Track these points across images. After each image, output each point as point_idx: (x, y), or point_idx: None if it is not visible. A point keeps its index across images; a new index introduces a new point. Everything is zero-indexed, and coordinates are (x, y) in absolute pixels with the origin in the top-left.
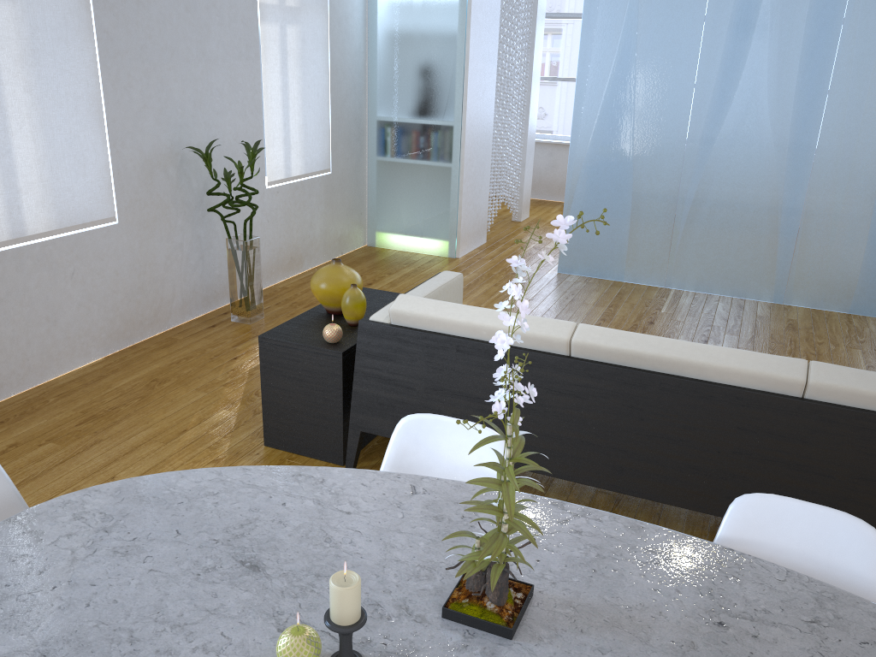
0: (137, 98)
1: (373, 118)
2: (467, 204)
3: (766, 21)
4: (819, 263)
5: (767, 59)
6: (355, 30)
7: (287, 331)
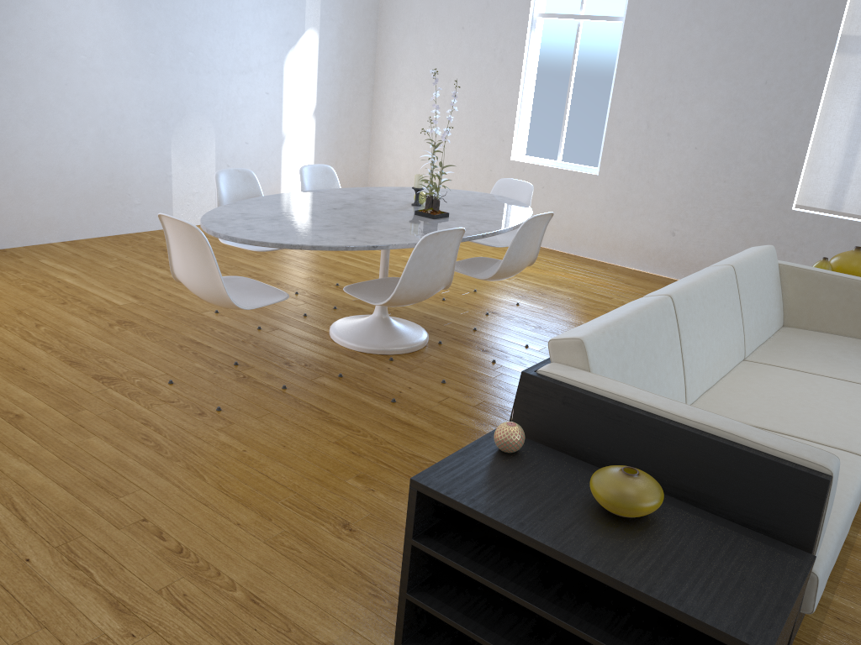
0: None
1: None
2: None
3: None
4: None
5: None
6: None
7: None
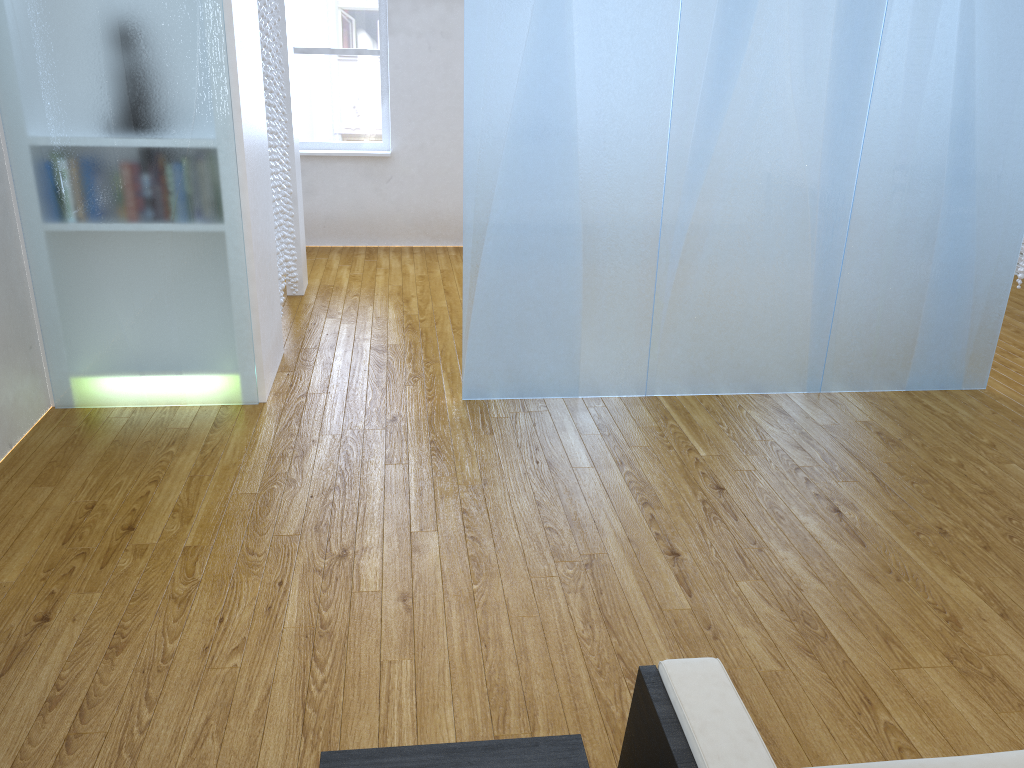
0: None
1: (20, 141)
2: (262, 296)
3: None
4: (868, 324)
5: (790, 4)
6: None
7: None
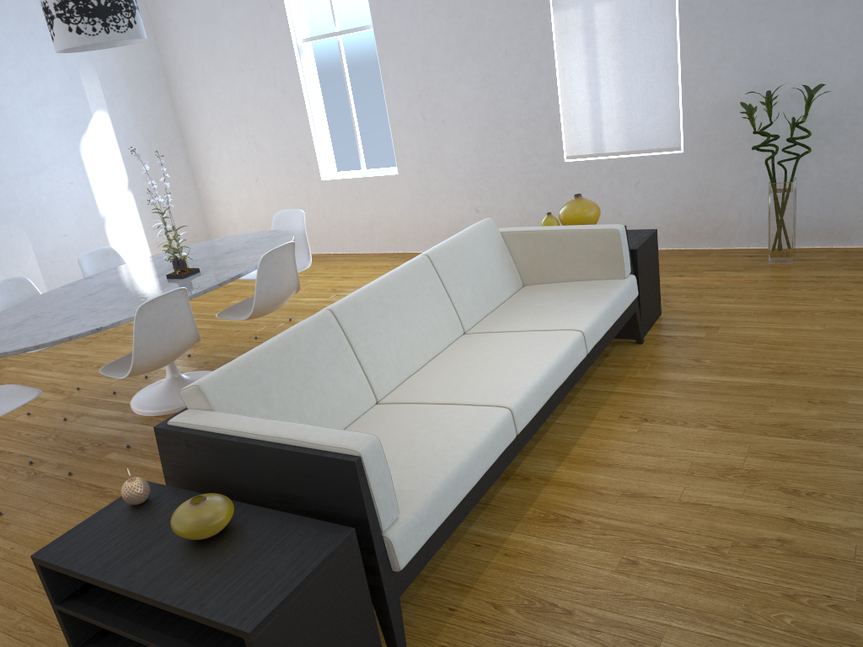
0: (715, 52)
1: None
2: None
3: None
4: None
5: None
6: None
7: None
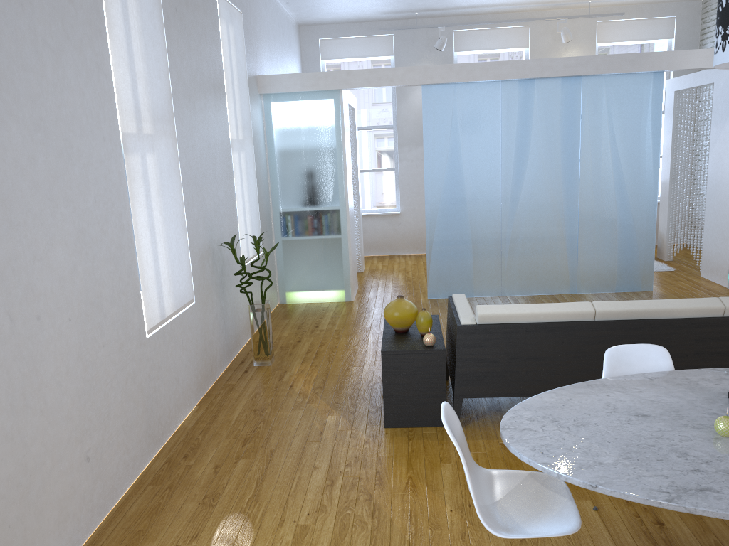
0: (196, 212)
1: (277, 210)
2: (352, 261)
3: (538, 125)
4: (593, 264)
5: (542, 146)
6: (262, 151)
7: (393, 345)
